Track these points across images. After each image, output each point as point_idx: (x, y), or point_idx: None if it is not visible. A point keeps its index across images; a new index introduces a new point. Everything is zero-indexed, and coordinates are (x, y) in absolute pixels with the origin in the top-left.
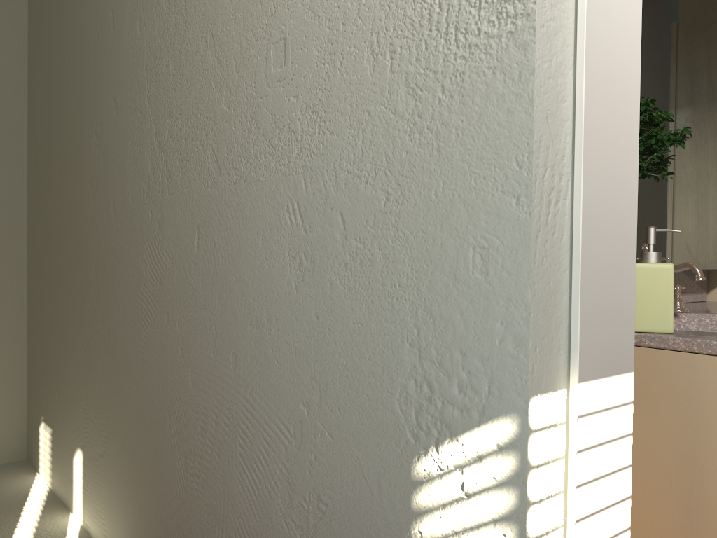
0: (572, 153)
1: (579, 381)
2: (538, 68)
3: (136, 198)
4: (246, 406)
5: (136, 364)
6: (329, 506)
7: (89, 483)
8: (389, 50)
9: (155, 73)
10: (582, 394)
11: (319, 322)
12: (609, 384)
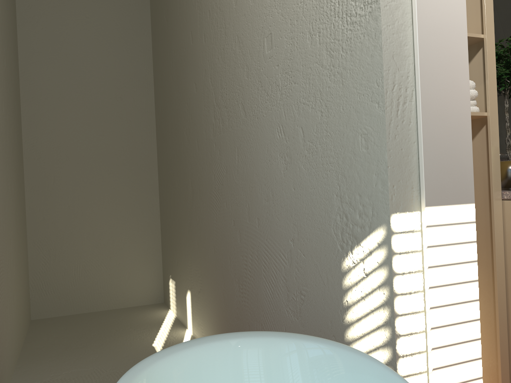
0: (414, 74)
1: (426, 205)
2: (384, 29)
3: (207, 138)
4: (265, 247)
5: (212, 234)
6: (305, 296)
7: (194, 309)
8: (318, 31)
9: (212, 64)
10: (429, 213)
11: (295, 191)
12: (452, 209)
